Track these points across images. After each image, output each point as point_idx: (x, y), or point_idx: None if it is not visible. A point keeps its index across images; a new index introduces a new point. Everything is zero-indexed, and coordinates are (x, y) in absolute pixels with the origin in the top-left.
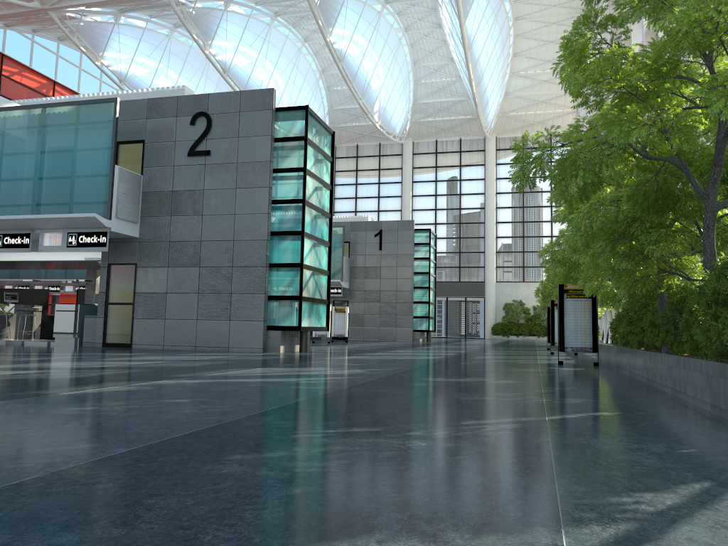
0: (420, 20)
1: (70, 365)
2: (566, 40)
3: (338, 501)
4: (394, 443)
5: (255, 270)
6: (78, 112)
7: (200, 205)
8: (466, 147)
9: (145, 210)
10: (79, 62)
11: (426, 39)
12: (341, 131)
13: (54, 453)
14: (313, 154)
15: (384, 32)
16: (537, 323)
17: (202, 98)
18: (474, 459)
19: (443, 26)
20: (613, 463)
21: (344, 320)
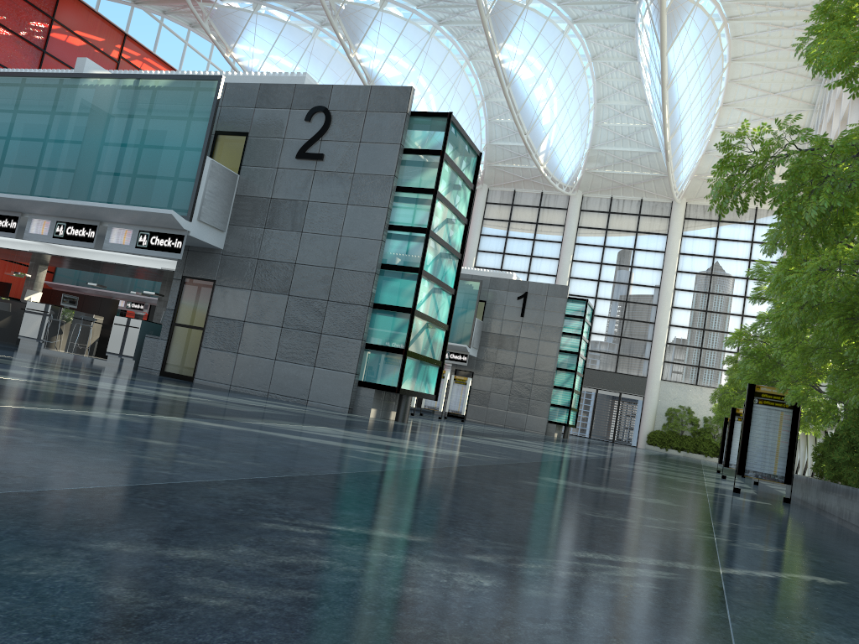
0: (612, 48)
1: (85, 382)
2: None
3: None
4: (433, 572)
5: (355, 309)
6: (175, 88)
7: (302, 219)
8: (647, 210)
9: (235, 217)
10: (209, 55)
11: (617, 72)
12: (498, 172)
13: None
14: (450, 175)
15: (566, 57)
16: (707, 438)
17: (325, 90)
18: (573, 637)
19: (639, 58)
20: None
21: (463, 395)
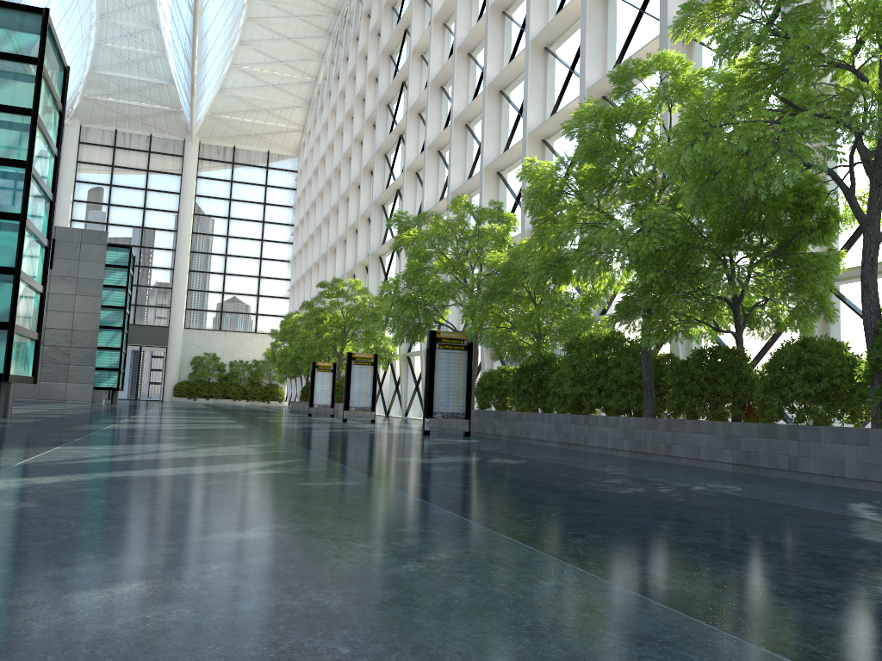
0: None
1: None
2: None
3: None
4: None
5: None
6: None
7: None
8: (159, 147)
9: None
10: None
11: None
12: None
13: None
14: (44, 93)
15: None
16: (235, 382)
17: None
18: None
19: None
20: None
21: None
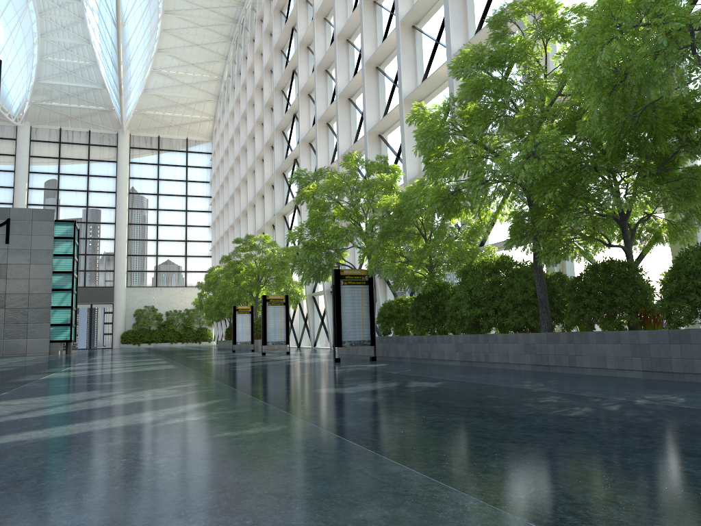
0: None
1: None
2: None
3: None
4: None
5: None
6: None
7: None
8: (96, 141)
9: None
10: None
11: (60, 10)
12: None
13: None
14: None
15: None
16: (171, 328)
17: None
18: None
19: None
20: None
21: None
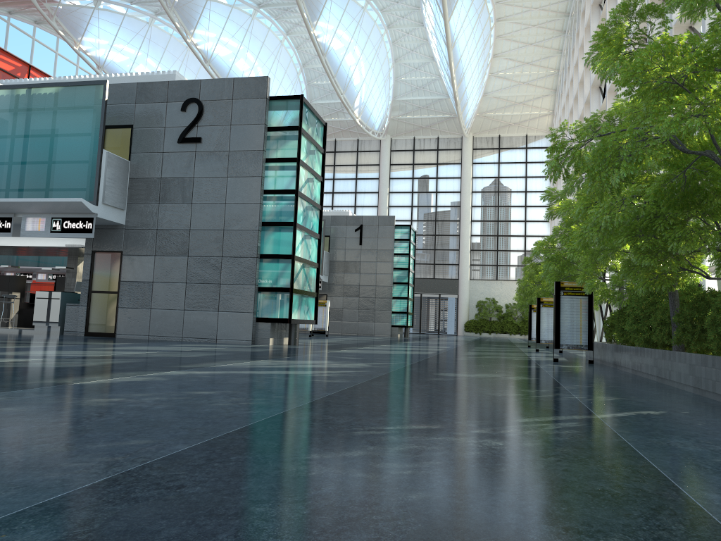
0: (403, 18)
1: (64, 353)
2: (604, 28)
3: (469, 510)
4: (470, 443)
5: (245, 261)
6: (65, 94)
7: (190, 193)
8: (443, 145)
9: (132, 196)
10: (56, 47)
11: (408, 36)
12: None
13: (110, 450)
14: (306, 145)
15: (367, 28)
16: (509, 320)
17: (194, 84)
18: (569, 461)
19: (425, 24)
20: (717, 466)
21: (325, 314)
